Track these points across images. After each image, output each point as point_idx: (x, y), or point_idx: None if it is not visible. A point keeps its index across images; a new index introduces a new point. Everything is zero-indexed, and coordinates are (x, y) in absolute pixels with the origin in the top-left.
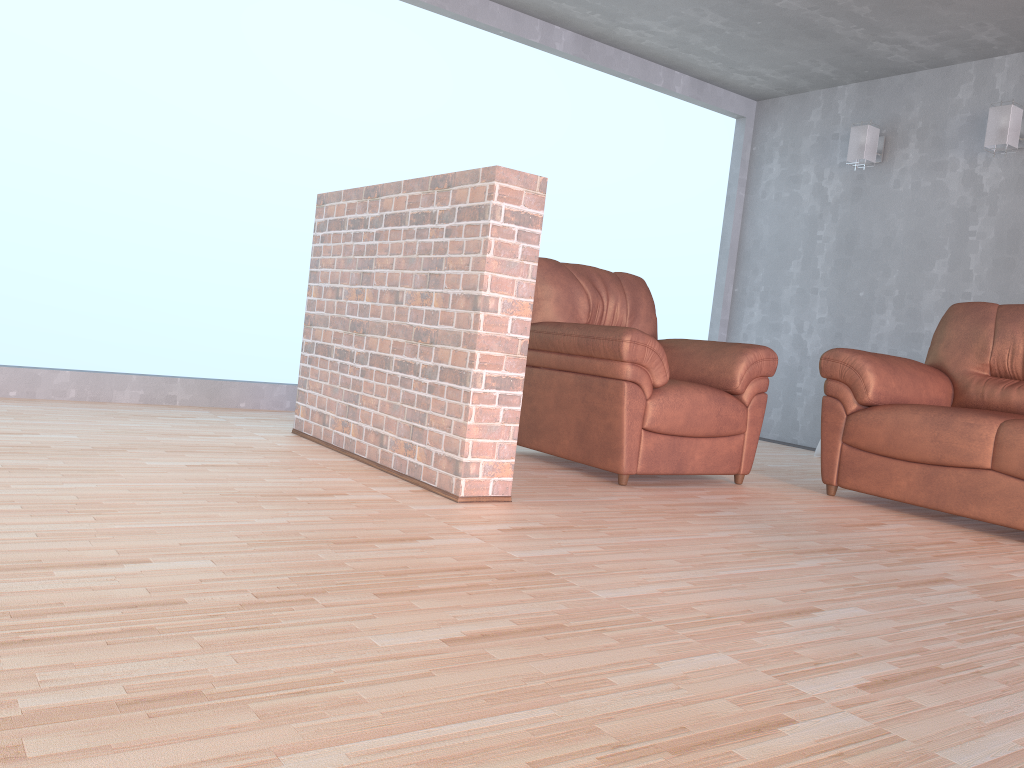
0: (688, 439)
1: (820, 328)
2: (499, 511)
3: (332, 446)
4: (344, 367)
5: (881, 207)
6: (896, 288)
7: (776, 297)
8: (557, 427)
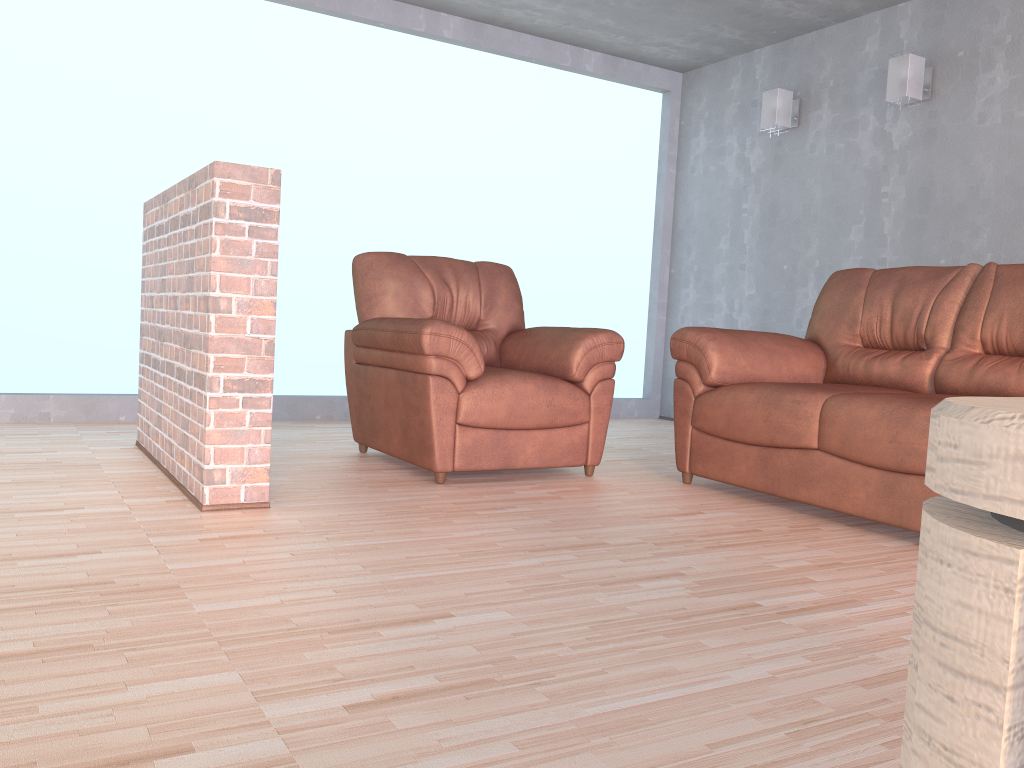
0: (516, 432)
1: (749, 306)
2: (236, 519)
3: (151, 457)
4: (156, 376)
5: (799, 174)
6: (817, 258)
7: (708, 276)
8: (388, 426)
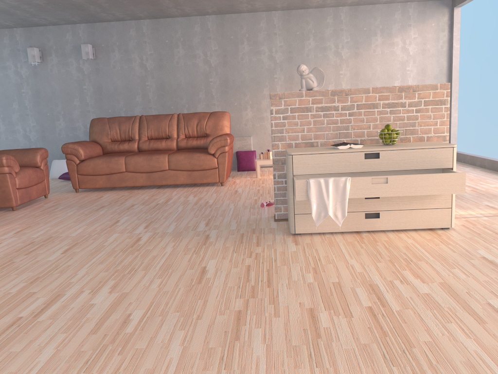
0: (30, 187)
1: (34, 129)
2: None
3: None
4: None
5: (47, 79)
6: (62, 111)
7: (10, 119)
8: None
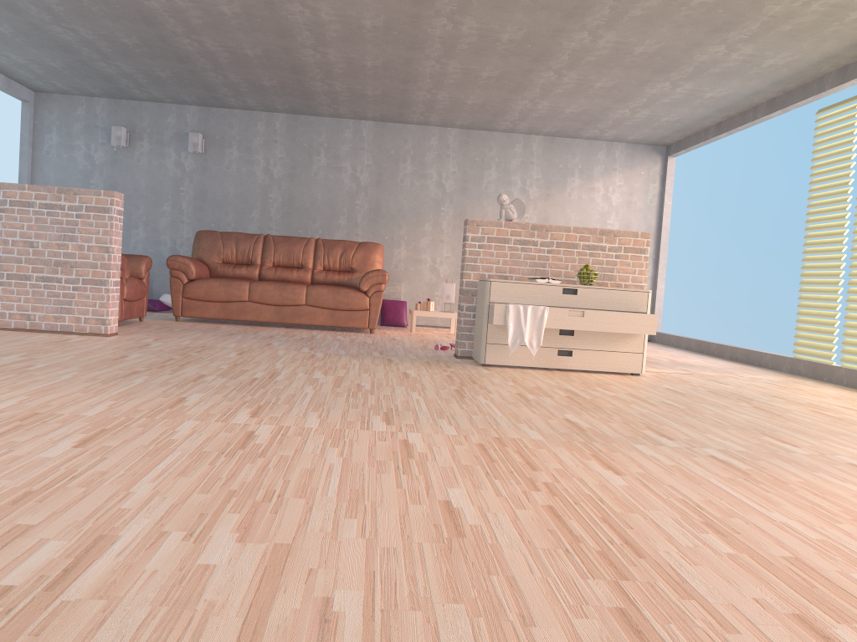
0: (133, 302)
1: None
2: (129, 337)
3: None
4: None
5: (131, 171)
6: (144, 216)
7: None
8: None
